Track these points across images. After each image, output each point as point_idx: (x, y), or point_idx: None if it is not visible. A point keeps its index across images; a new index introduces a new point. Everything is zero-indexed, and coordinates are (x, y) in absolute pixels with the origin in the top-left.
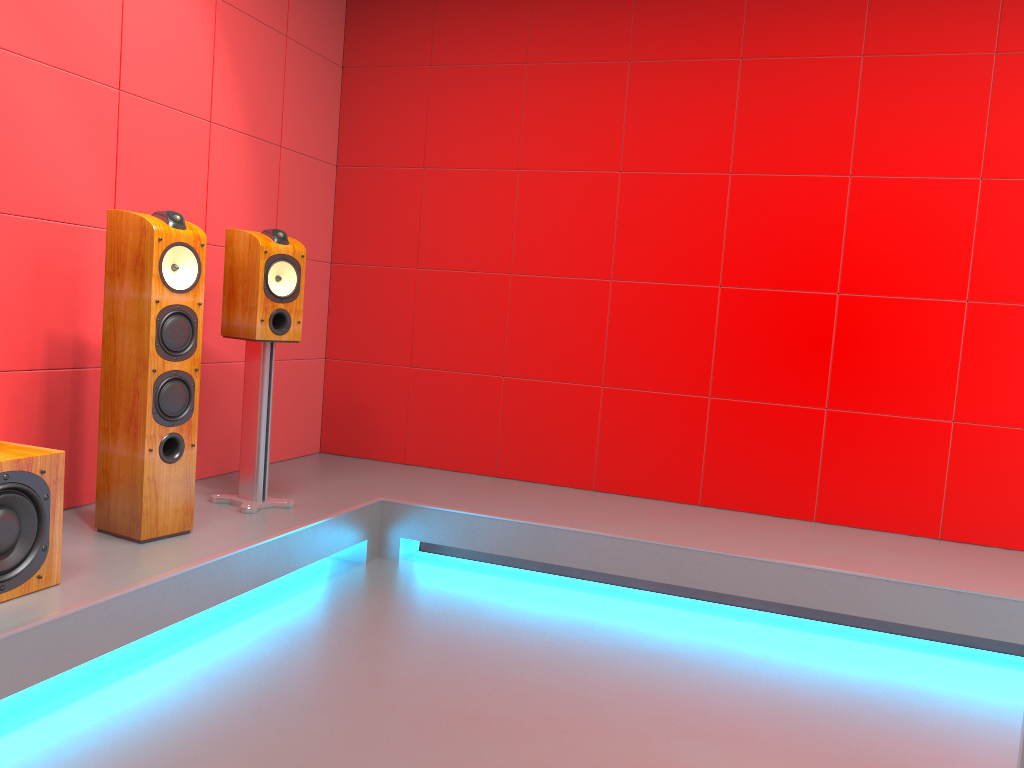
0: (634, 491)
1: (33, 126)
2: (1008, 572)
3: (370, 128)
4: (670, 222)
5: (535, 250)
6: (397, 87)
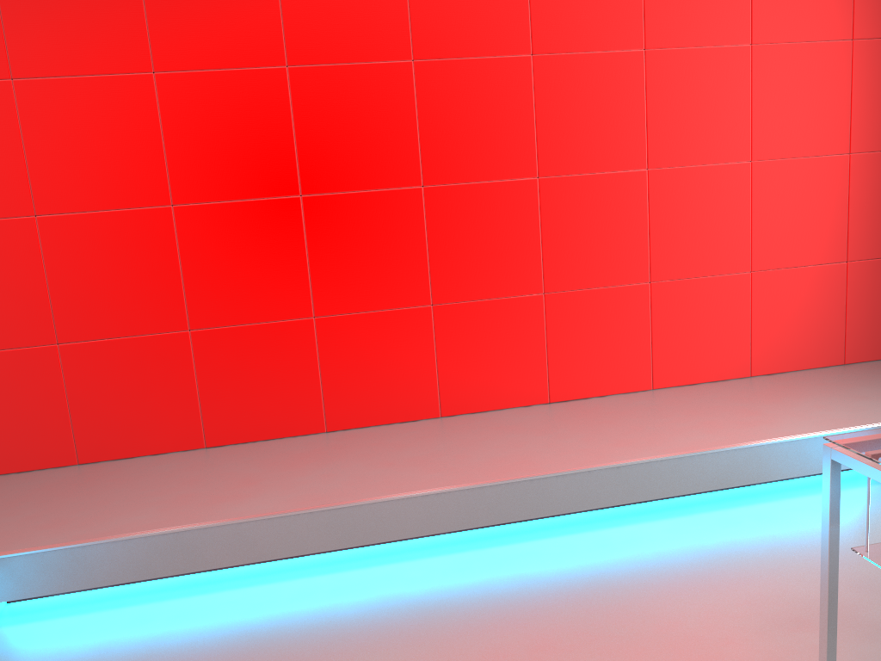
0: (253, 436)
1: None
2: (628, 425)
3: None
4: (229, 129)
5: (63, 181)
6: None
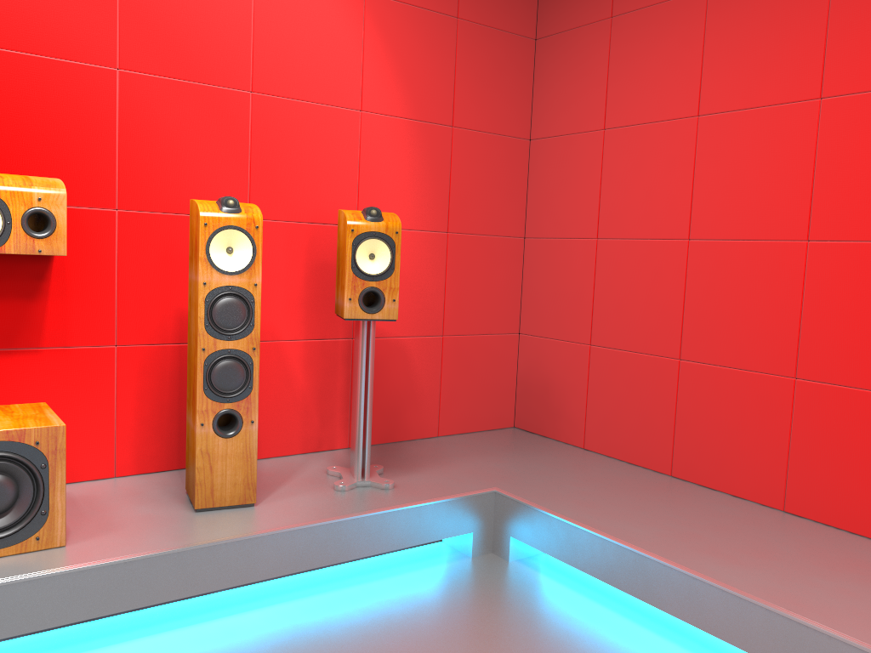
0: (837, 521)
1: (158, 133)
2: None
3: (557, 96)
4: None
5: (716, 209)
6: (581, 48)
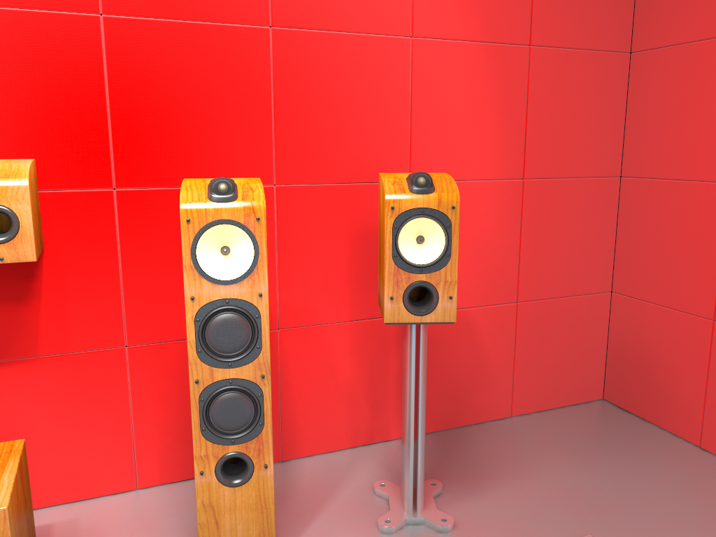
0: None
1: (157, 90)
2: None
3: None
4: None
5: None
6: None
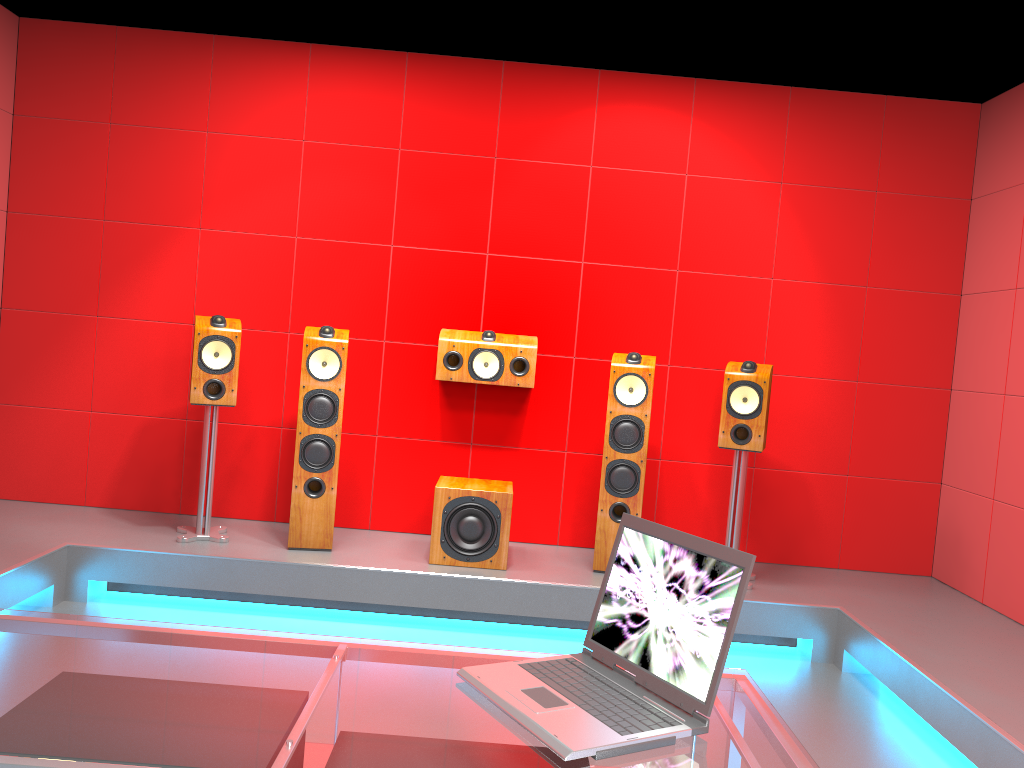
0: None
1: (606, 304)
2: None
3: (983, 254)
4: None
5: None
6: (1003, 210)
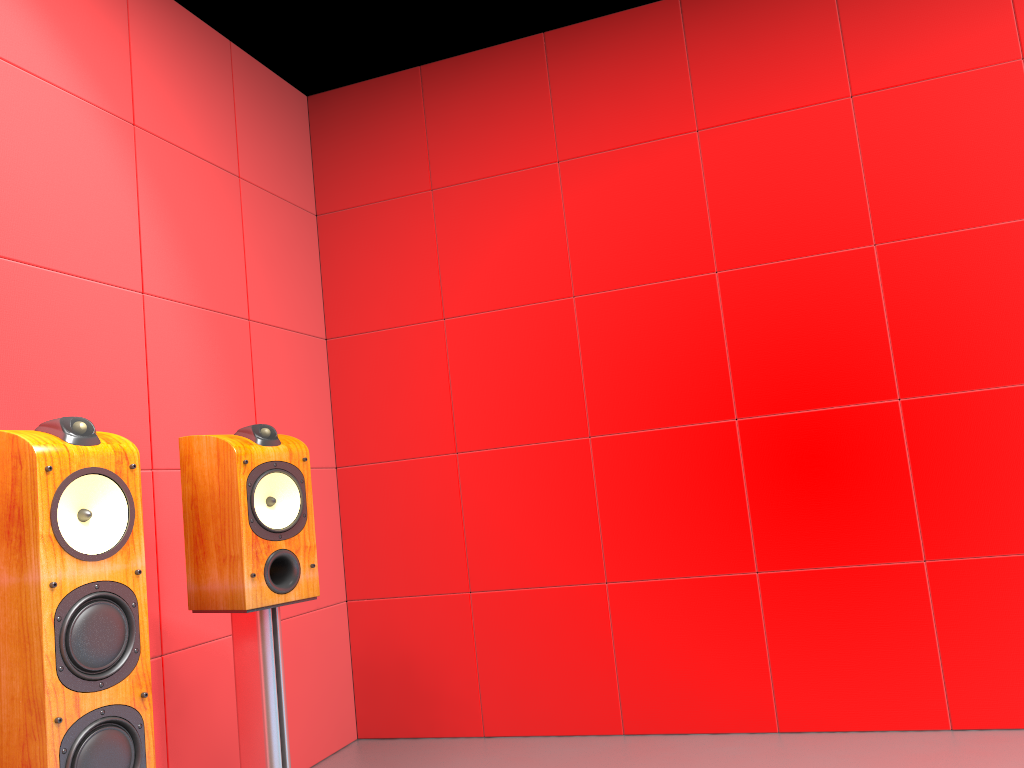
0: (842, 723)
1: None
2: None
3: (364, 282)
4: (804, 325)
5: (618, 398)
6: (391, 225)
